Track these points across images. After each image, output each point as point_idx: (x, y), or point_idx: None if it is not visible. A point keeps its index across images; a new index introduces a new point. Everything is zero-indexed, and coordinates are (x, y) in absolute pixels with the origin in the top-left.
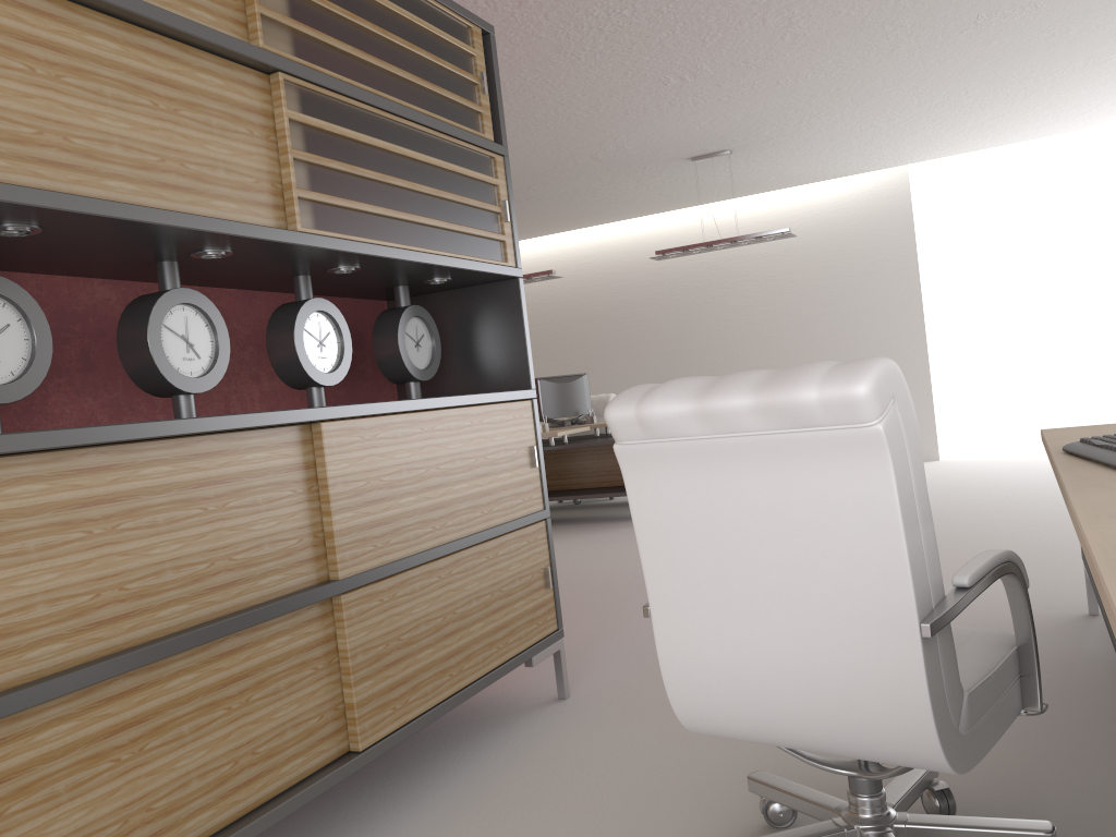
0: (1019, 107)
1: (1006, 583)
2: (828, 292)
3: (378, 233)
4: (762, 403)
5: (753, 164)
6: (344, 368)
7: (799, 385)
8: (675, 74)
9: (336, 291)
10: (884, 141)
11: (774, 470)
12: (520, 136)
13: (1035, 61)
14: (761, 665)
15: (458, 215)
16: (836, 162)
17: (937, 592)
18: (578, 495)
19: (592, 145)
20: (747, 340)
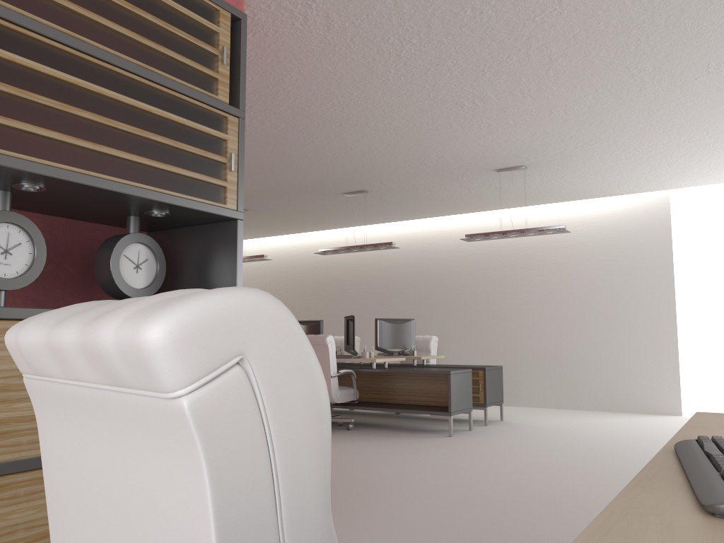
0: None
1: None
2: (603, 278)
3: (48, 154)
4: (82, 341)
5: (546, 178)
6: (31, 277)
7: (108, 318)
8: (467, 99)
9: (75, 215)
10: (646, 168)
11: (118, 444)
12: (362, 141)
13: None
14: None
15: (169, 156)
16: (611, 183)
17: None
18: (387, 408)
19: (418, 153)
20: (539, 308)
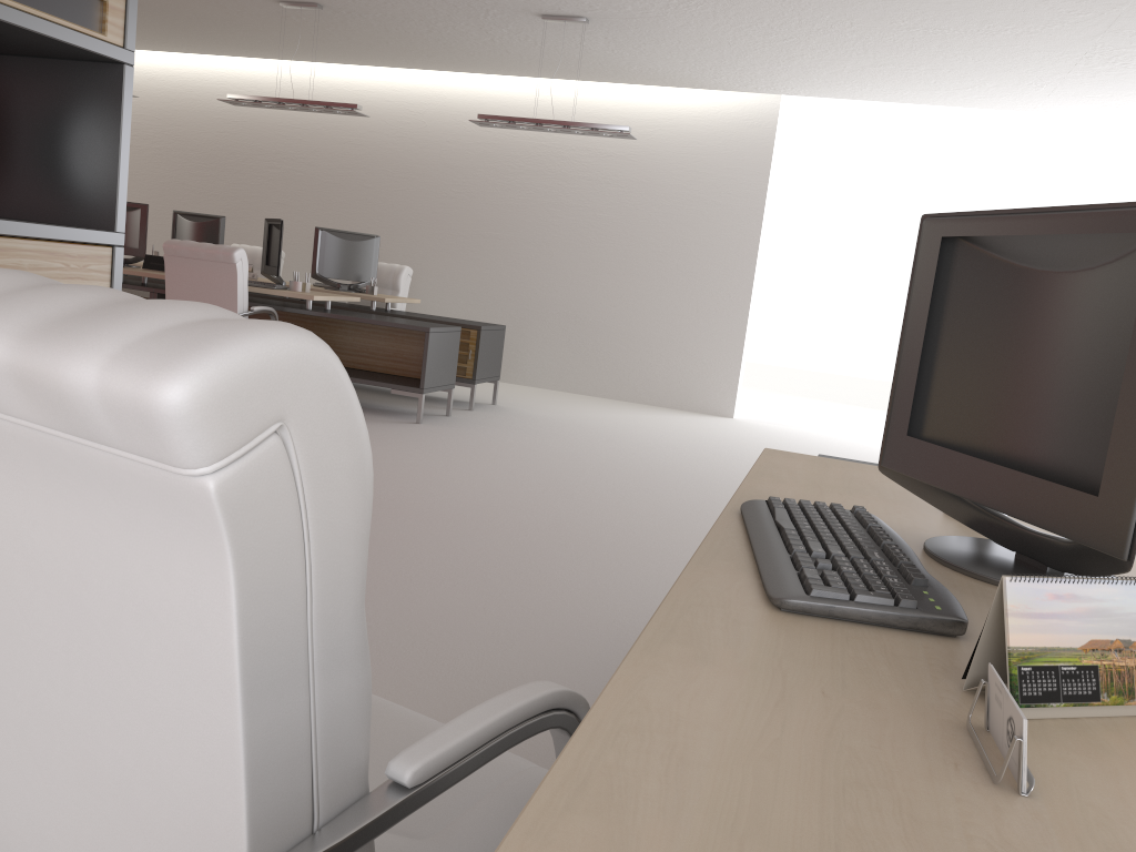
0: (903, 60)
1: (554, 731)
2: (667, 213)
3: None
4: (20, 367)
5: (614, 44)
6: None
7: (77, 348)
8: None
9: None
10: (758, 58)
11: (62, 504)
12: None
13: (929, 8)
14: (32, 839)
15: None
16: (705, 70)
17: (339, 796)
18: None
19: None
20: (571, 244)
